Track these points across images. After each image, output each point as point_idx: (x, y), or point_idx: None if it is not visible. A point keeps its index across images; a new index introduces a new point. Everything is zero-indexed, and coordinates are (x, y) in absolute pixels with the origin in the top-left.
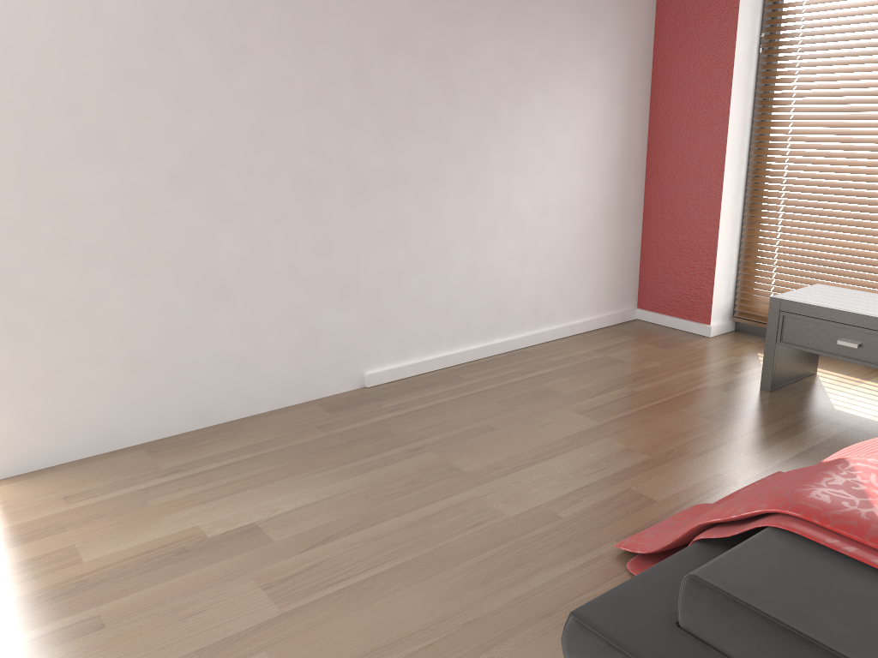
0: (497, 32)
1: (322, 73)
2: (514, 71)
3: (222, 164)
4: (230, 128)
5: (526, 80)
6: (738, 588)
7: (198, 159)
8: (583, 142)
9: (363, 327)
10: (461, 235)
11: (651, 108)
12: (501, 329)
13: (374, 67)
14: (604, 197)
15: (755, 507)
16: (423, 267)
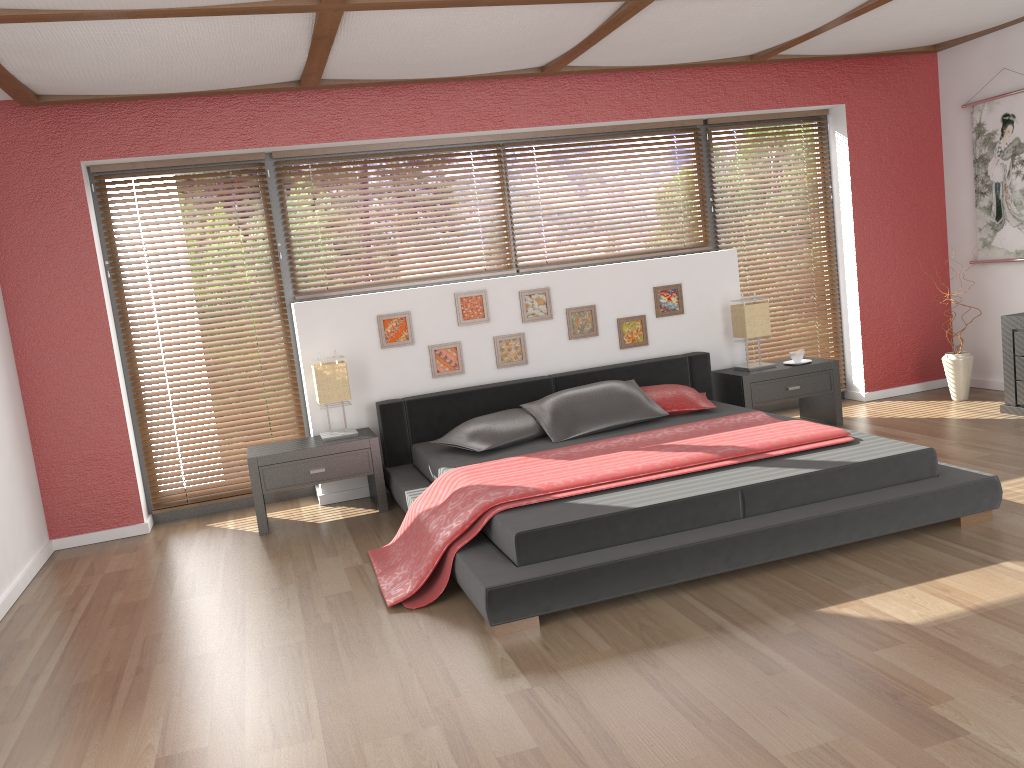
0: None
1: None
2: None
3: None
4: None
5: None
6: (537, 525)
7: None
8: None
9: None
10: None
11: (13, 336)
12: None
13: None
14: (11, 429)
15: (476, 514)
16: None
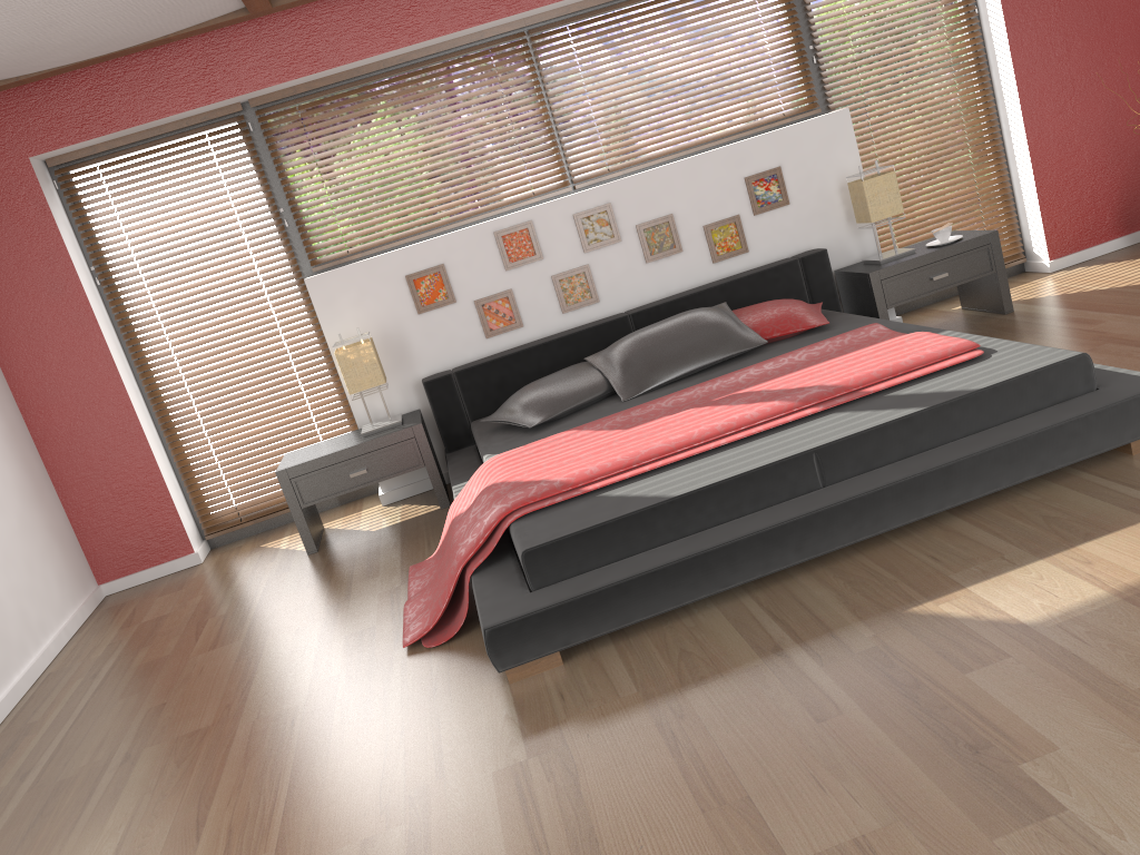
0: None
1: None
2: None
3: None
4: None
5: None
6: (550, 537)
7: None
8: None
9: None
10: None
11: (5, 371)
12: (12, 663)
13: None
14: (17, 478)
15: (491, 525)
16: None
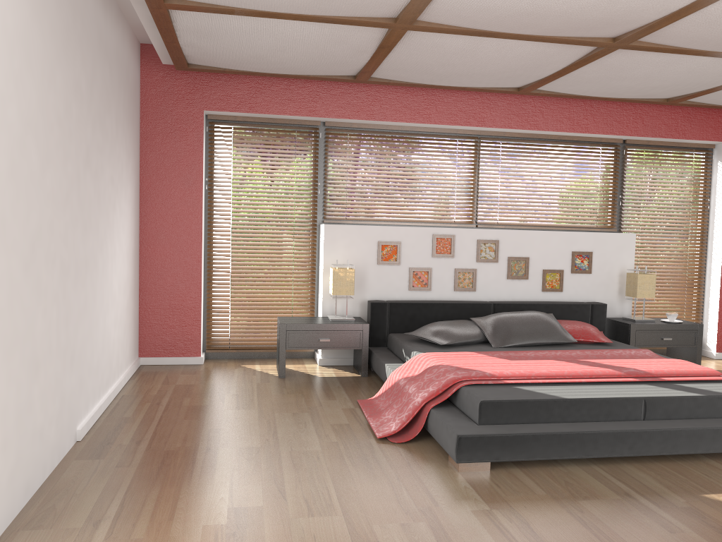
0: (109, 160)
1: (69, 181)
2: (113, 188)
3: (39, 252)
4: (43, 221)
5: (115, 195)
6: (495, 398)
7: (32, 247)
8: (127, 239)
9: (77, 388)
10: (101, 308)
11: (141, 218)
12: (110, 381)
13: (82, 179)
14: (131, 278)
15: (447, 384)
16: (92, 335)
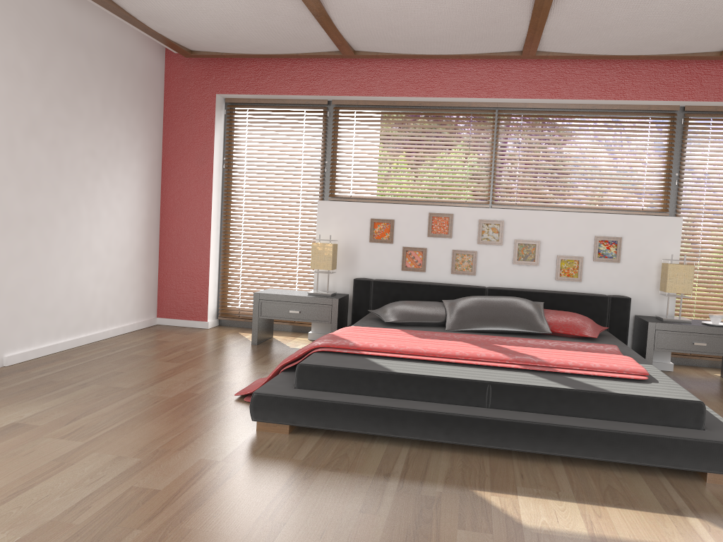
0: (86, 135)
1: None
2: (94, 160)
3: None
4: None
5: (100, 166)
6: (318, 363)
7: None
8: (129, 209)
9: (5, 322)
10: (64, 261)
11: (162, 192)
12: (85, 327)
13: (19, 146)
14: (139, 244)
15: (305, 349)
16: (42, 281)
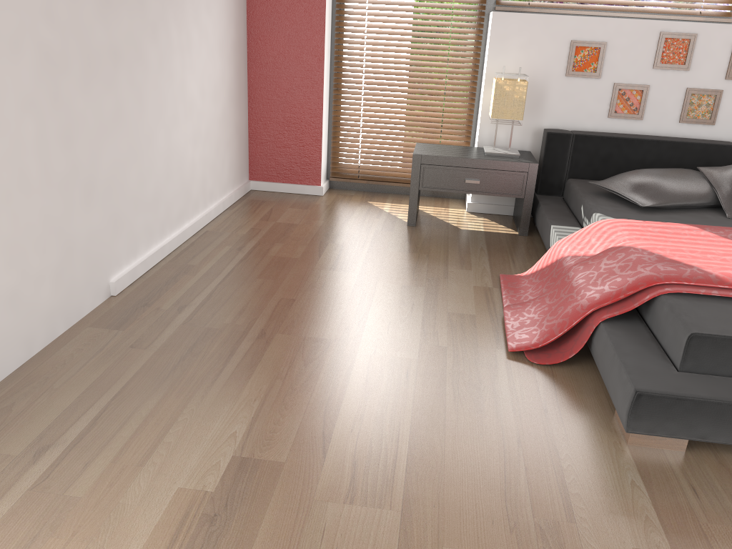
0: None
1: None
2: None
3: None
4: None
5: None
6: (720, 331)
7: None
8: (218, 26)
9: (105, 230)
10: (160, 119)
11: None
12: (187, 213)
13: None
14: (230, 80)
15: (637, 286)
16: (139, 156)
